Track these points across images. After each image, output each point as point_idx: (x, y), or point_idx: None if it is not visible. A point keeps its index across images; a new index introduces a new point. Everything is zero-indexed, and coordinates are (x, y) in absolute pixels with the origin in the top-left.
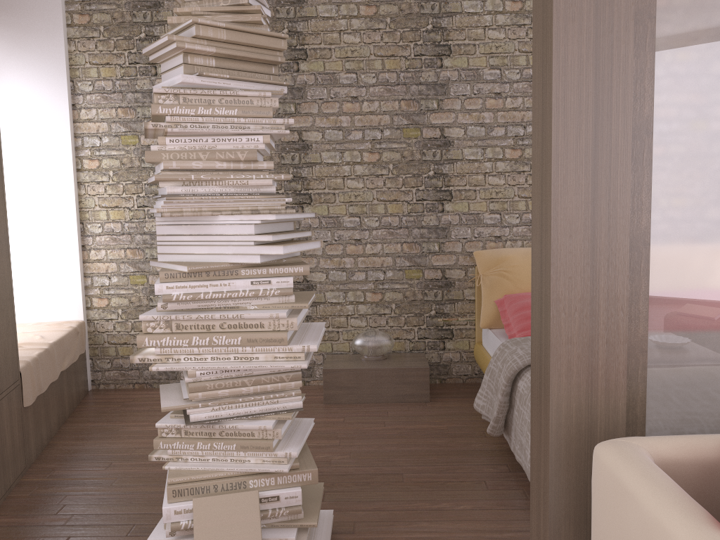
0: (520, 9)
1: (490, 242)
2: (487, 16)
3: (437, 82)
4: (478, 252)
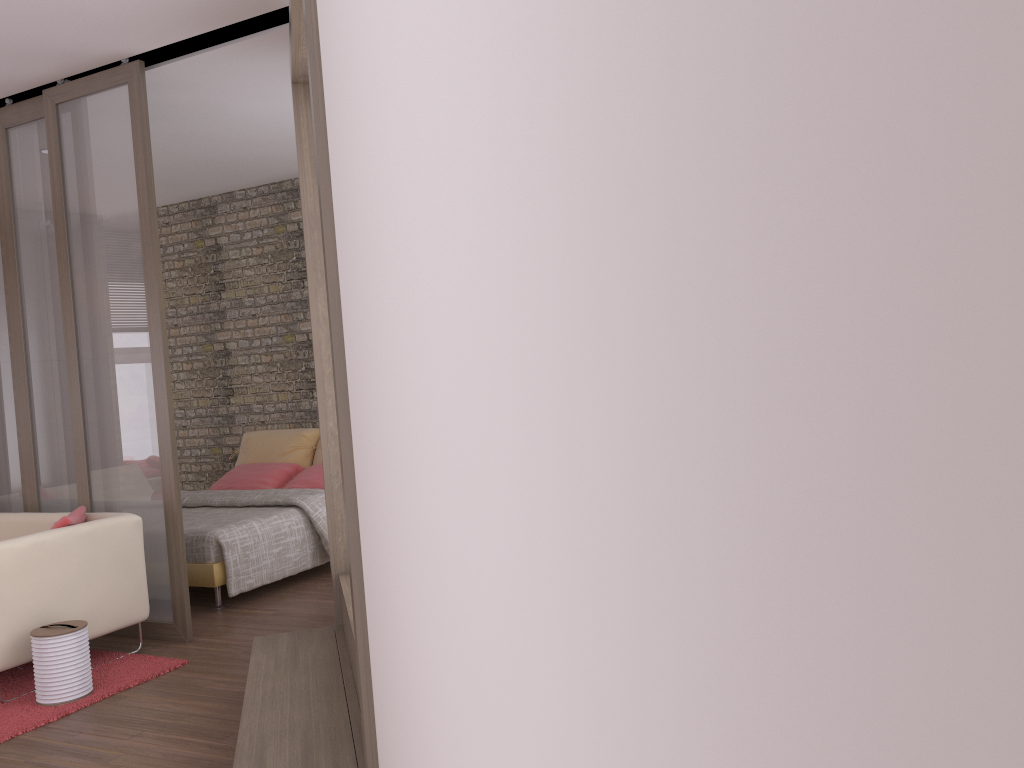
0: (262, 252)
1: (258, 425)
2: (243, 260)
3: (219, 310)
4: (245, 433)
